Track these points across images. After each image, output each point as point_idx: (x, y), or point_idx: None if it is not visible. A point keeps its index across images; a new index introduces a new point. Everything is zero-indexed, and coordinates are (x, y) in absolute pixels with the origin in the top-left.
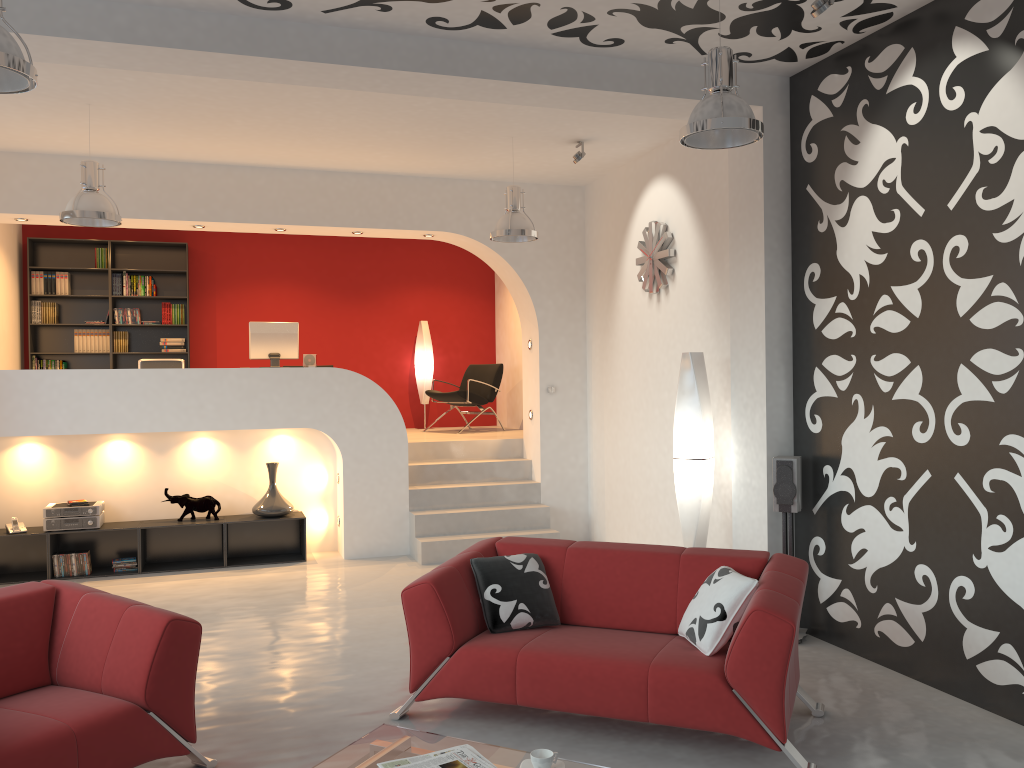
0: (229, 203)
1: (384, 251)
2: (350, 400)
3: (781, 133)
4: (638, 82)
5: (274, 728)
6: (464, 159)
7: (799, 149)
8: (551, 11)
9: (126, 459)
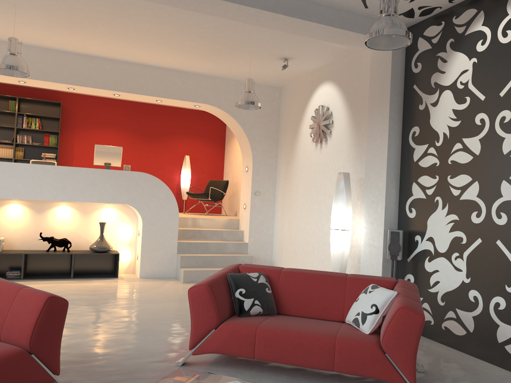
0: (89, 77)
1: (168, 117)
2: (149, 190)
3: (400, 57)
4: (330, 20)
5: (105, 368)
6: (221, 64)
7: (410, 66)
8: None
9: (19, 215)
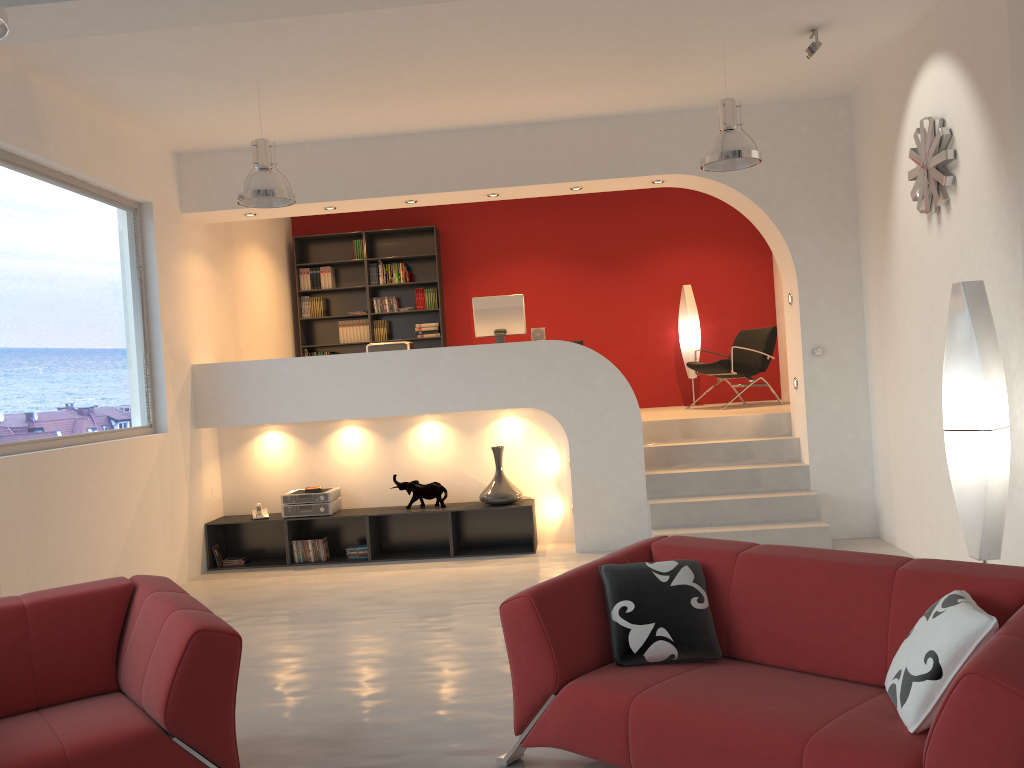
0: (435, 172)
1: (639, 212)
2: (573, 375)
3: None
4: None
5: (364, 760)
6: (679, 81)
7: None
8: None
9: (358, 445)
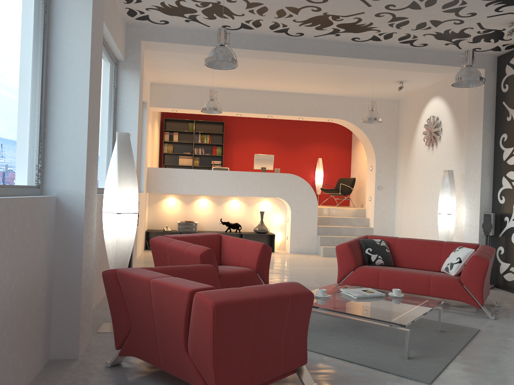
0: (252, 105)
1: (304, 127)
2: (295, 187)
3: (492, 80)
4: (432, 60)
5: None
6: (349, 88)
7: (500, 86)
8: (400, 35)
9: (206, 206)
